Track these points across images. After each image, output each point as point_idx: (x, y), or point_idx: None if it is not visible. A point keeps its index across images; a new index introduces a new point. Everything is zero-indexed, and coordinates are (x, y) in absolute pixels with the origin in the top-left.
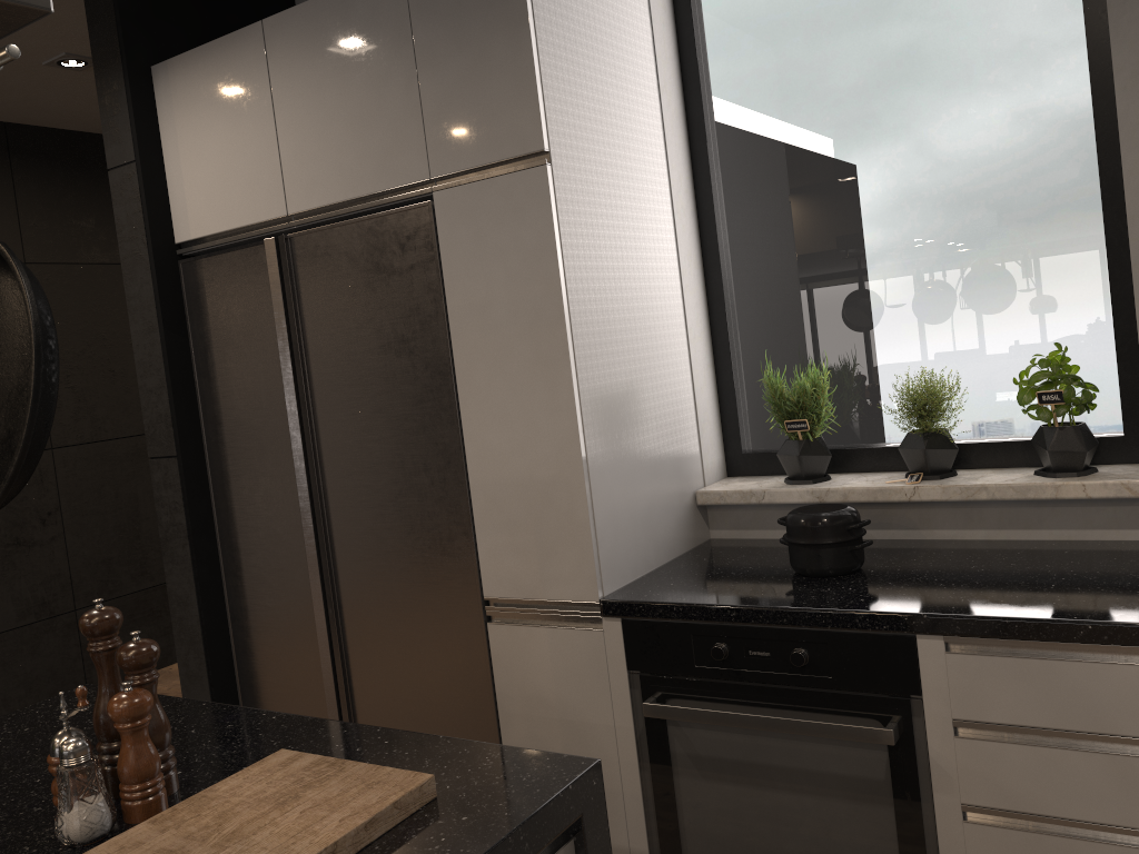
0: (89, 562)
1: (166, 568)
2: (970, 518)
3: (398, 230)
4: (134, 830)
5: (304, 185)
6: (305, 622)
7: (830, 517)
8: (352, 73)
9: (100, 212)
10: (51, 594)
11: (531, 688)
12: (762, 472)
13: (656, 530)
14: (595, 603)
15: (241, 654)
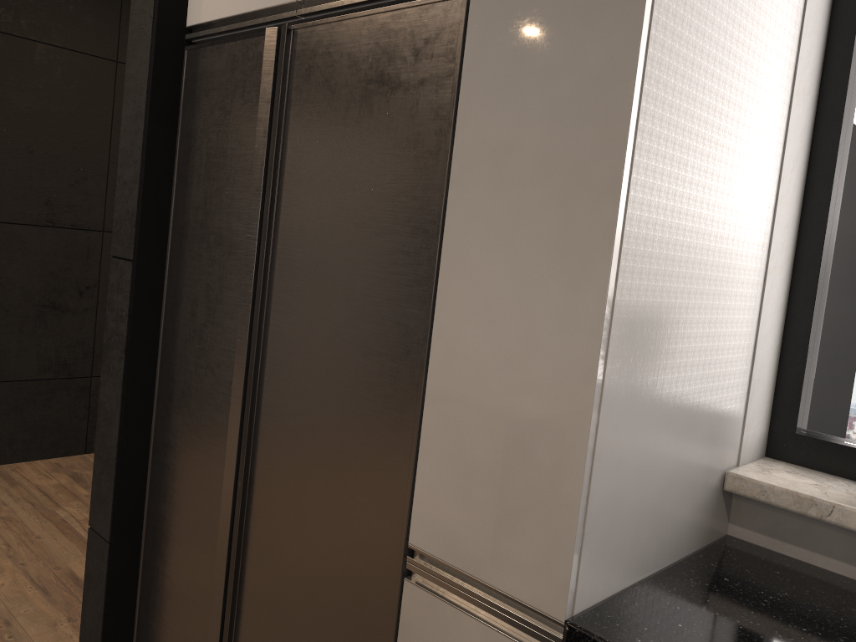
0: None
1: (102, 377)
2: None
3: (417, 30)
4: None
5: None
6: (214, 484)
7: None
8: None
9: None
10: (73, 358)
11: None
12: (819, 465)
13: (666, 521)
14: (558, 622)
15: (154, 491)
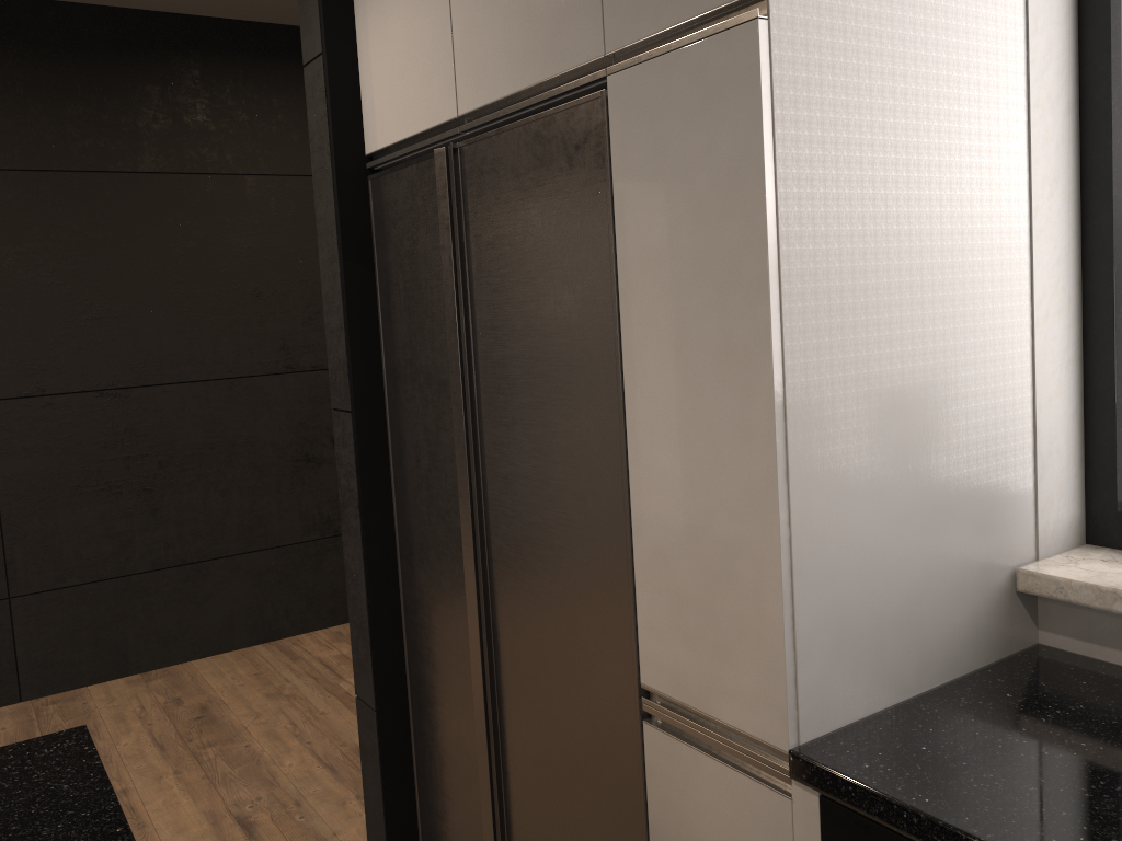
0: None
1: (343, 537)
2: None
3: (566, 136)
4: None
5: (473, 74)
6: (463, 638)
7: None
8: None
9: None
10: (336, 513)
11: (690, 837)
12: None
13: (926, 634)
14: (783, 752)
15: (411, 652)
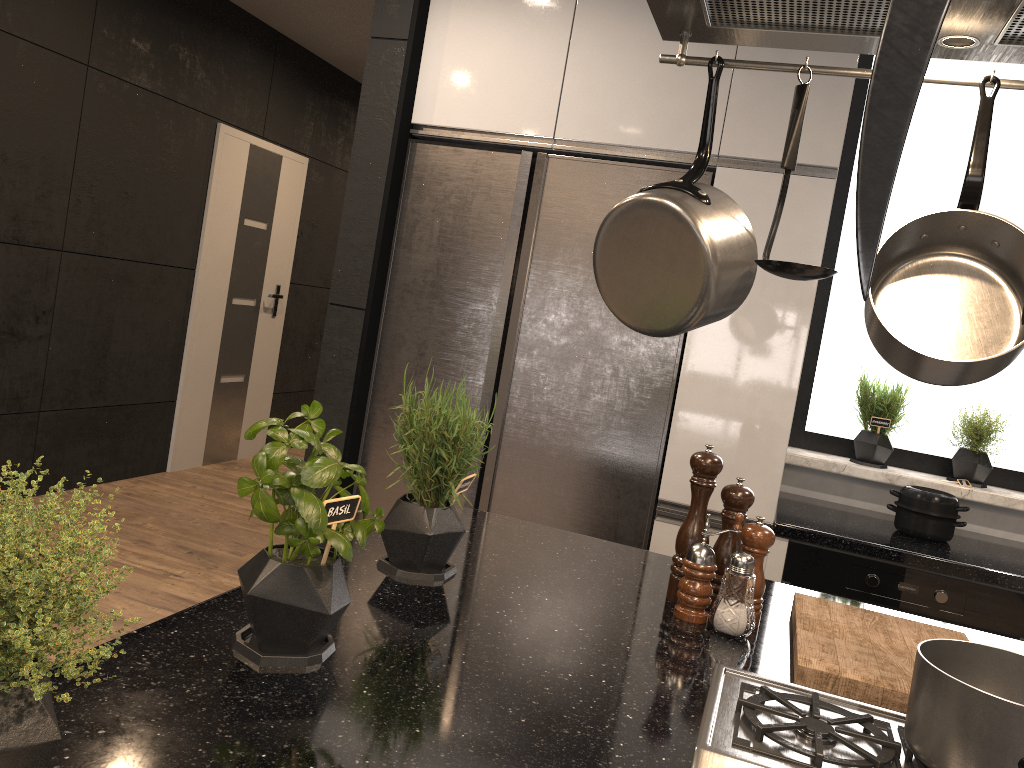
0: (62, 368)
1: None
2: (995, 520)
3: None
4: (802, 633)
5: (581, 119)
6: None
7: (948, 499)
8: (665, 46)
9: (156, 41)
10: (25, 391)
11: None
12: (817, 448)
13: None
14: (768, 523)
15: None
